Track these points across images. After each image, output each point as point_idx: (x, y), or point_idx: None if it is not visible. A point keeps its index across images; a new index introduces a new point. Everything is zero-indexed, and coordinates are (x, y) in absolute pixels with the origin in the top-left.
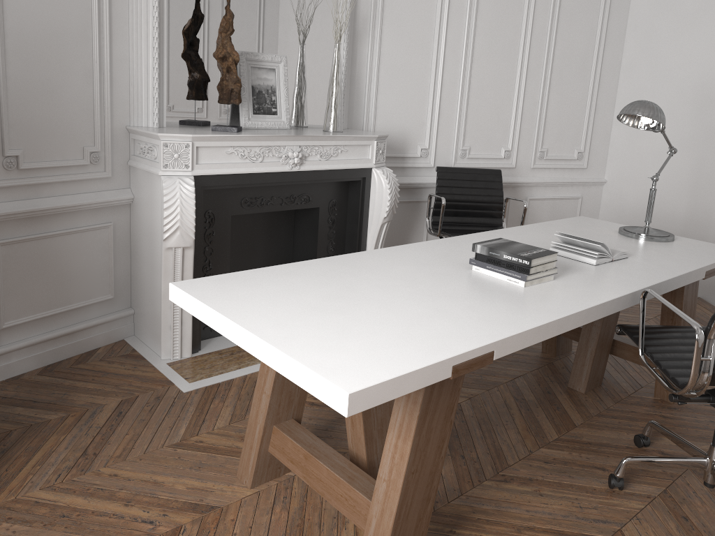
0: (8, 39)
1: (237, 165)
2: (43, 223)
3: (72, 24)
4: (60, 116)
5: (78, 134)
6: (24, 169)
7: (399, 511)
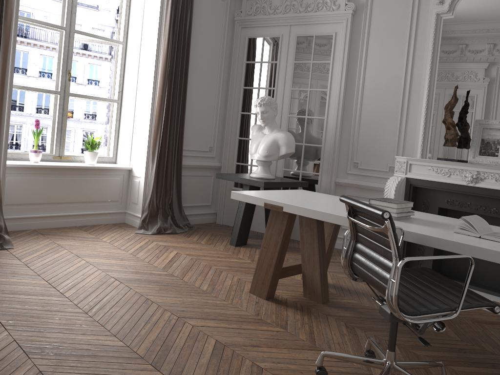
0: (361, 120)
1: (431, 176)
2: (365, 192)
3: (388, 113)
4: (378, 150)
5: (385, 158)
6: (360, 169)
7: (259, 259)
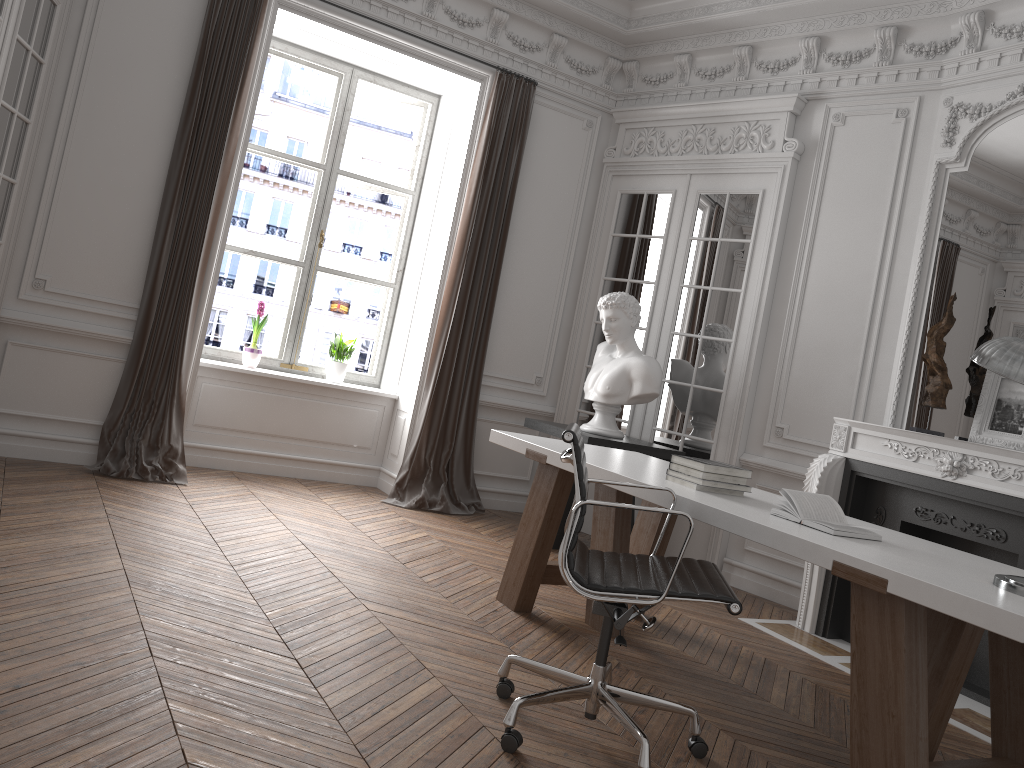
0: (796, 349)
1: (887, 458)
2: (791, 484)
3: (845, 339)
4: (821, 407)
5: (833, 423)
6: (787, 440)
7: (514, 544)
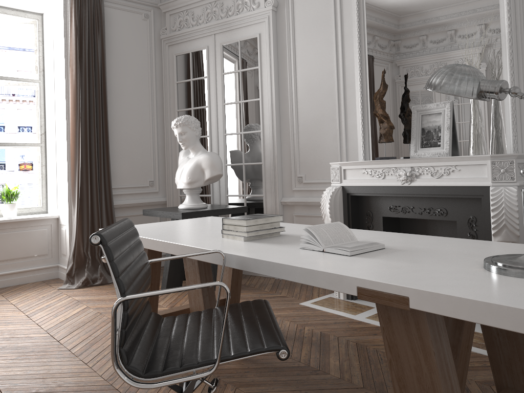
0: (299, 127)
1: (366, 180)
2: (314, 209)
3: (326, 114)
4: (321, 158)
5: (330, 167)
6: (306, 183)
7: None
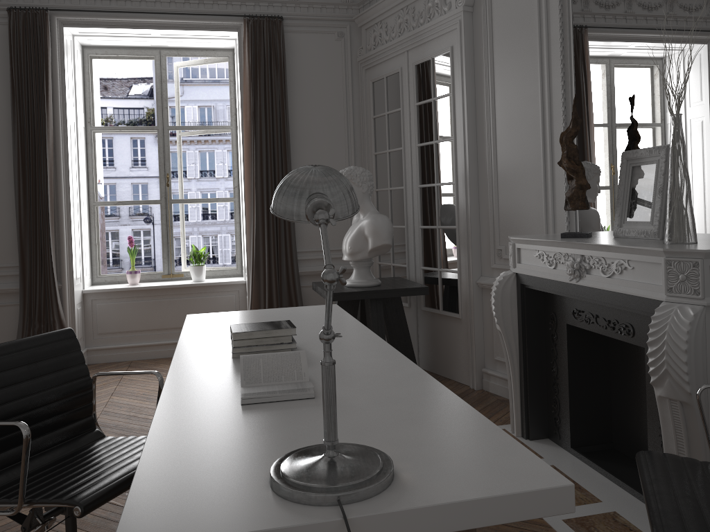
0: (499, 177)
1: (537, 268)
2: None
3: (529, 160)
4: (524, 225)
5: None
6: (506, 259)
7: None
